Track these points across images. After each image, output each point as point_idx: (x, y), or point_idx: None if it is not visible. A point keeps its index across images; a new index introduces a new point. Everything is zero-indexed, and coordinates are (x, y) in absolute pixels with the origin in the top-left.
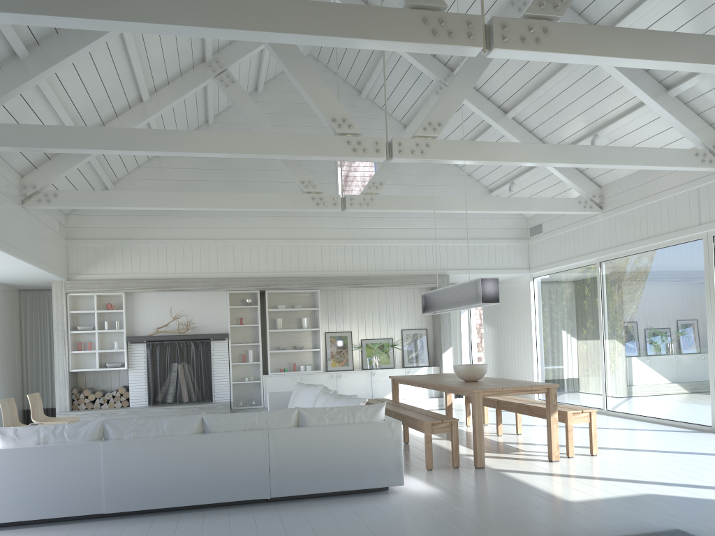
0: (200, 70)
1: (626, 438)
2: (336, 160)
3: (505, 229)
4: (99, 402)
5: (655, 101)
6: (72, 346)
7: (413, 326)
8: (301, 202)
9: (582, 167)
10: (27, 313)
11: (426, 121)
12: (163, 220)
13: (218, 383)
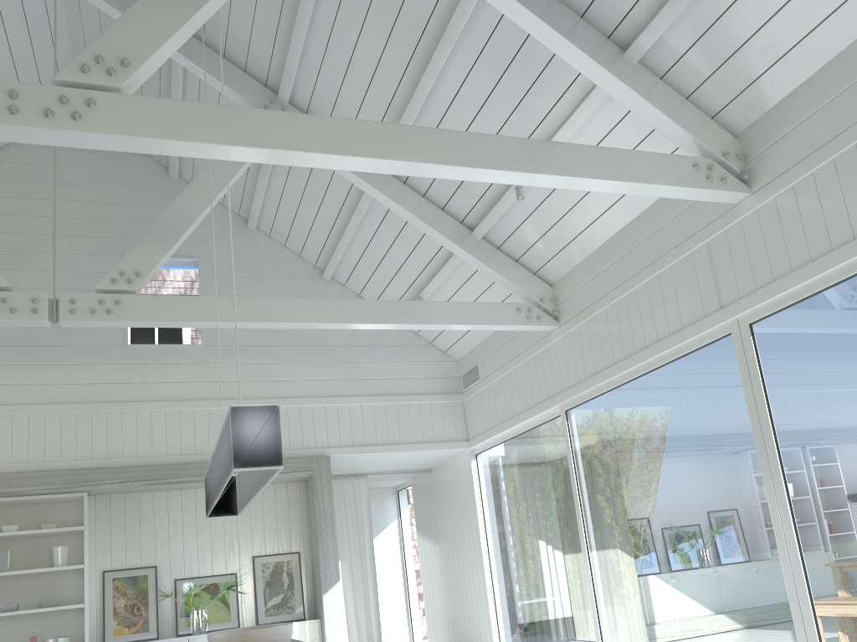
0: None
1: None
2: None
3: (424, 379)
4: None
5: (605, 67)
6: None
7: (274, 550)
8: None
9: (473, 179)
10: None
11: (90, 54)
12: None
13: None
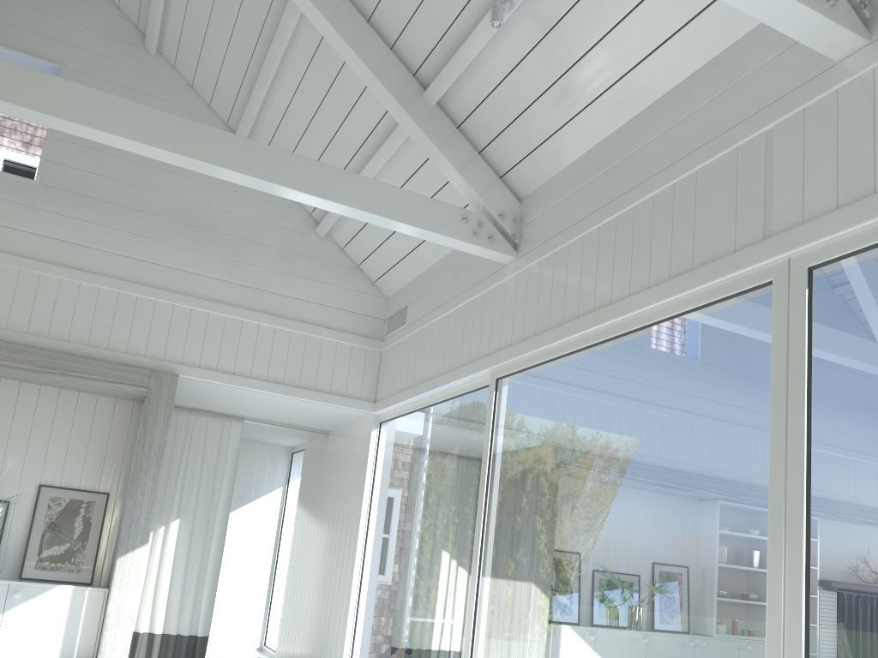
0: None
1: None
2: None
3: (337, 310)
4: None
5: None
6: None
7: (73, 482)
8: None
9: None
10: None
11: None
12: None
13: None
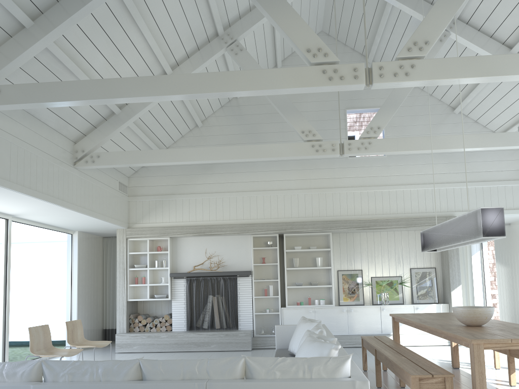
0: (213, 43)
1: None
2: (346, 118)
3: (516, 171)
4: (149, 326)
5: None
6: (131, 280)
7: (421, 265)
8: (301, 150)
9: None
10: (107, 254)
11: (411, 41)
12: (200, 177)
13: (242, 313)
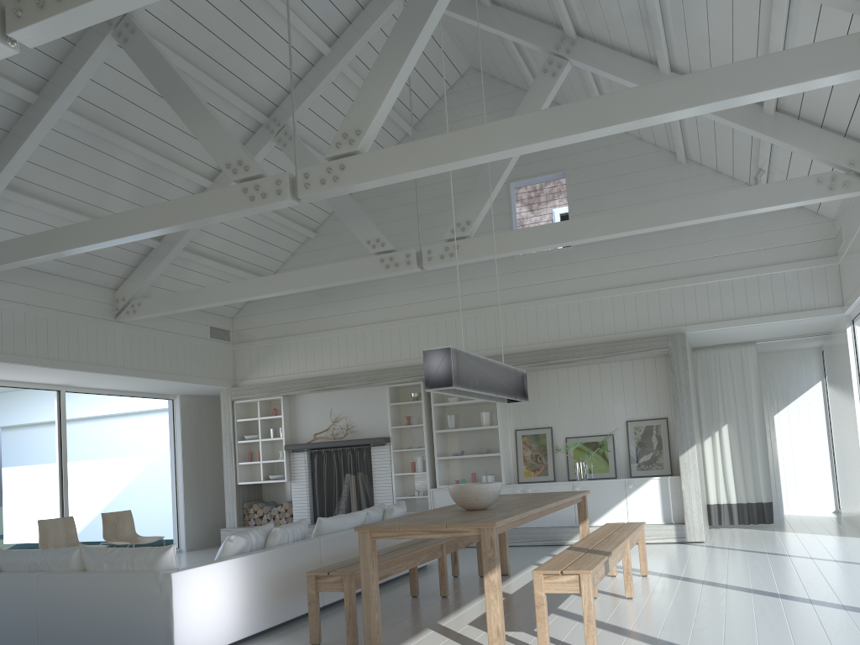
0: (258, 135)
1: (771, 627)
2: (510, 197)
3: (790, 246)
4: (266, 518)
5: None
6: (244, 457)
7: (644, 416)
8: (367, 268)
9: (609, 133)
10: None
11: (340, 133)
12: (317, 309)
13: (380, 498)
